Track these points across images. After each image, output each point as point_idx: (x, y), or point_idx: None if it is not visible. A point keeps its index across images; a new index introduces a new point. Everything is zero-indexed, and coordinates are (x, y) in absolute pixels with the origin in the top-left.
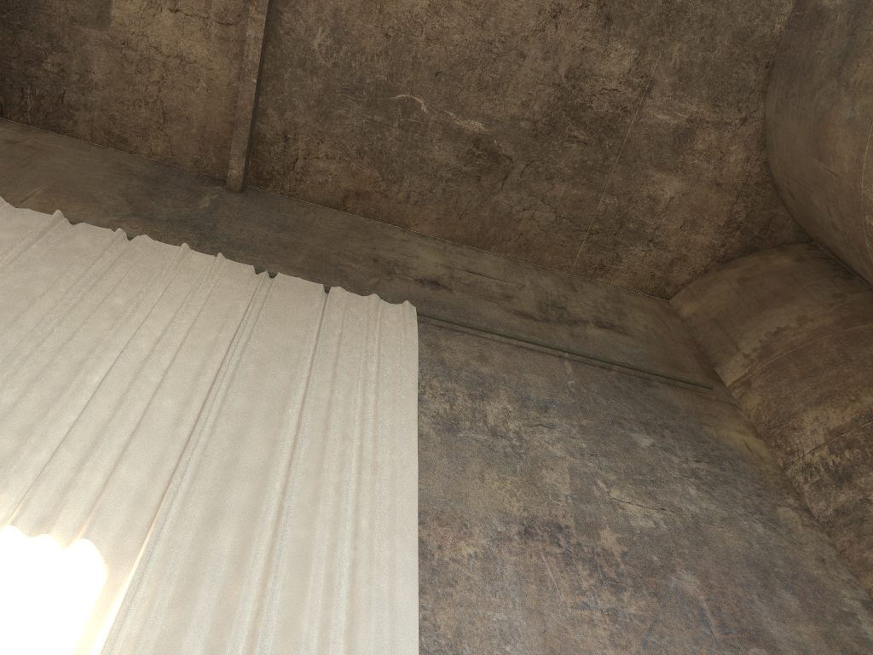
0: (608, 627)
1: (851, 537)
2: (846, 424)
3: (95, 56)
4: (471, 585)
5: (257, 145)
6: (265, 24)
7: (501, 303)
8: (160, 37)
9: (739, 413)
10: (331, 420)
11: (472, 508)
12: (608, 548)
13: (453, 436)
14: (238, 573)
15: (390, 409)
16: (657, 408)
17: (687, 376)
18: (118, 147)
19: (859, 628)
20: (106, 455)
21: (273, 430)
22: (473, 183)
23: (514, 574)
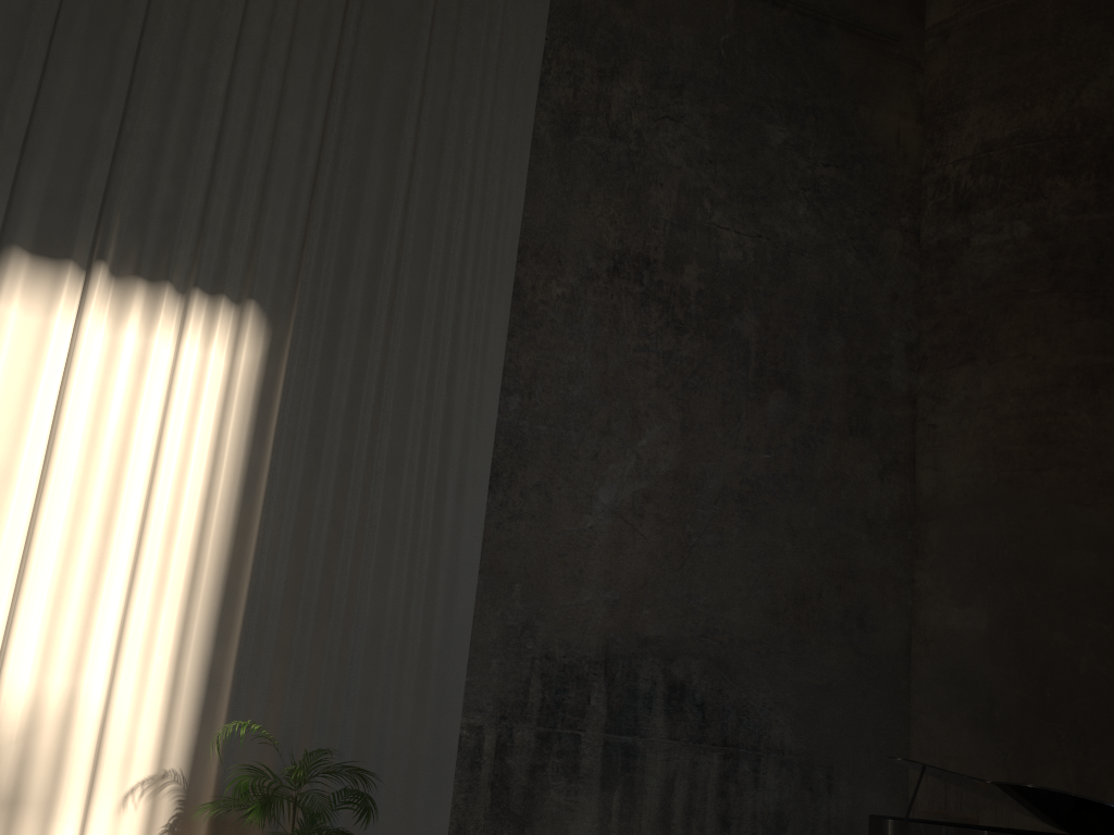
0: (658, 369)
1: (935, 276)
2: (1002, 140)
3: None
4: (553, 328)
5: None
6: None
7: None
8: None
9: (917, 79)
10: (445, 143)
11: (570, 241)
12: (686, 287)
13: (569, 141)
14: (367, 329)
15: (507, 116)
16: (816, 77)
17: (881, 12)
18: None
19: (887, 372)
20: (250, 199)
21: (390, 158)
22: None
23: (592, 316)
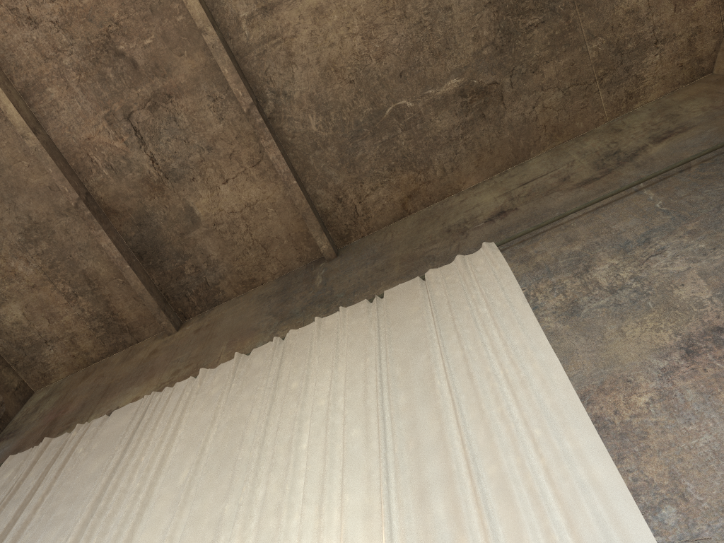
0: None
1: None
2: None
3: (206, 245)
4: (662, 428)
5: (326, 219)
6: (276, 143)
7: (562, 187)
8: (230, 204)
9: None
10: (471, 370)
11: (627, 363)
12: None
13: (578, 316)
14: (459, 528)
15: (513, 330)
16: None
17: None
18: (253, 286)
19: None
20: (333, 493)
21: (433, 404)
22: (482, 122)
23: (698, 395)
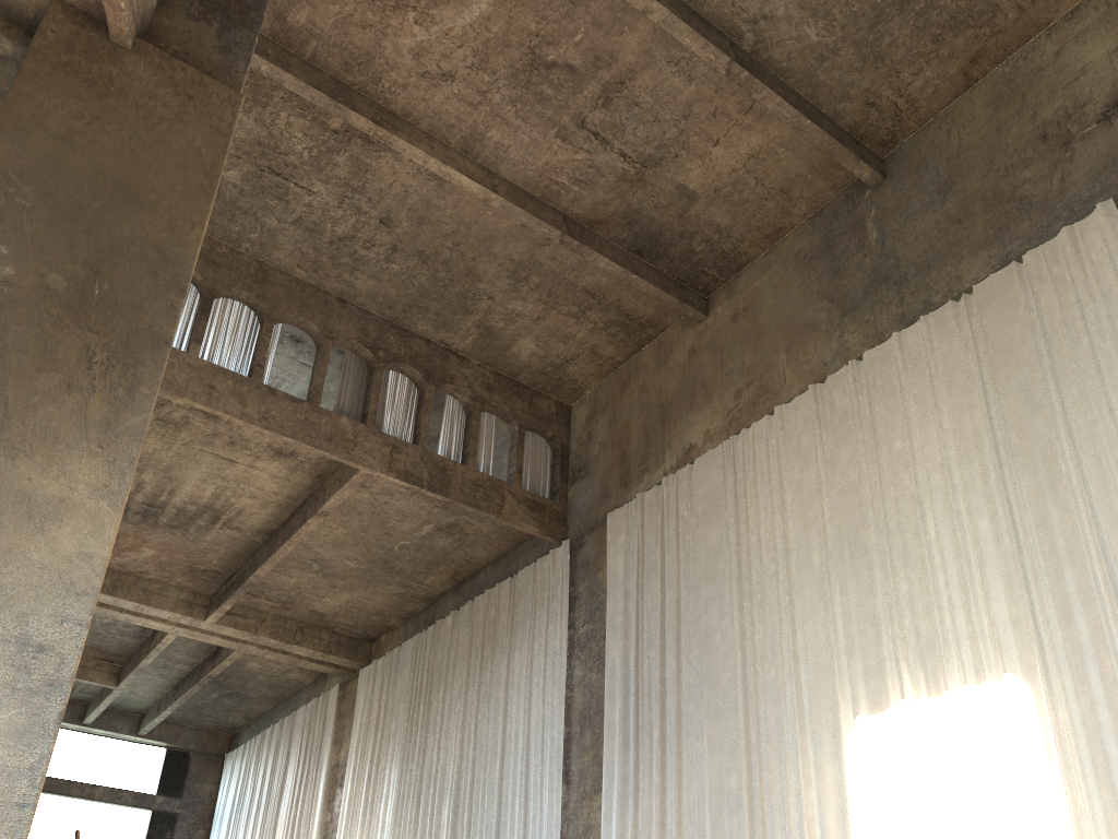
0: None
1: None
2: None
3: (711, 215)
4: None
5: (857, 132)
6: (772, 89)
7: None
8: (727, 164)
9: None
10: (1098, 453)
11: None
12: None
13: None
14: (1103, 648)
15: None
16: None
17: None
18: (781, 235)
19: None
20: (977, 597)
21: (1061, 496)
22: None
23: None
